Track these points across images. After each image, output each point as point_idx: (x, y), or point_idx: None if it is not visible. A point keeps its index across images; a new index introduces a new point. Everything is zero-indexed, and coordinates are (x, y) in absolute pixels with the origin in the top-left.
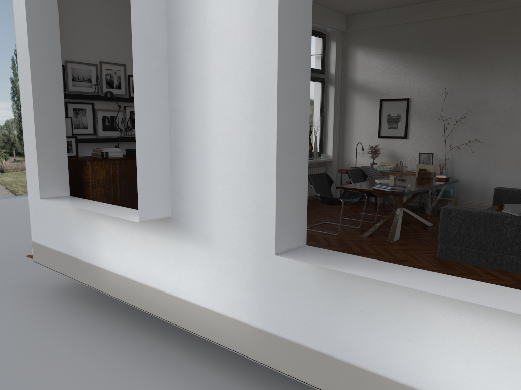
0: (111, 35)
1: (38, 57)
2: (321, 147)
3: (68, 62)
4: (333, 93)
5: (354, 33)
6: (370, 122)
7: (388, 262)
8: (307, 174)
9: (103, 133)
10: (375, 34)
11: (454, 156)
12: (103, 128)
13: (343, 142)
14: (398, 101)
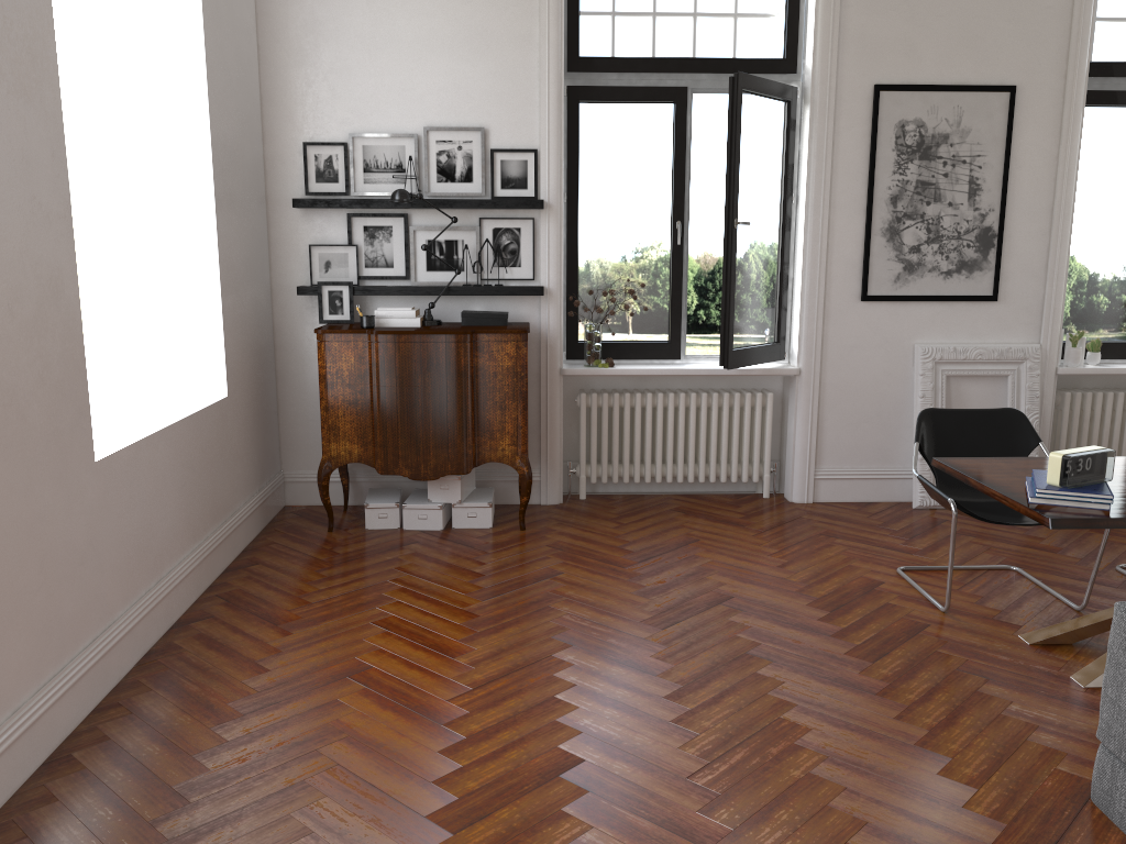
0: (454, 68)
1: (168, 139)
2: None
3: (355, 136)
4: None
5: None
6: None
7: (865, 740)
8: None
9: (425, 276)
10: None
11: None
12: (425, 265)
13: None
14: None
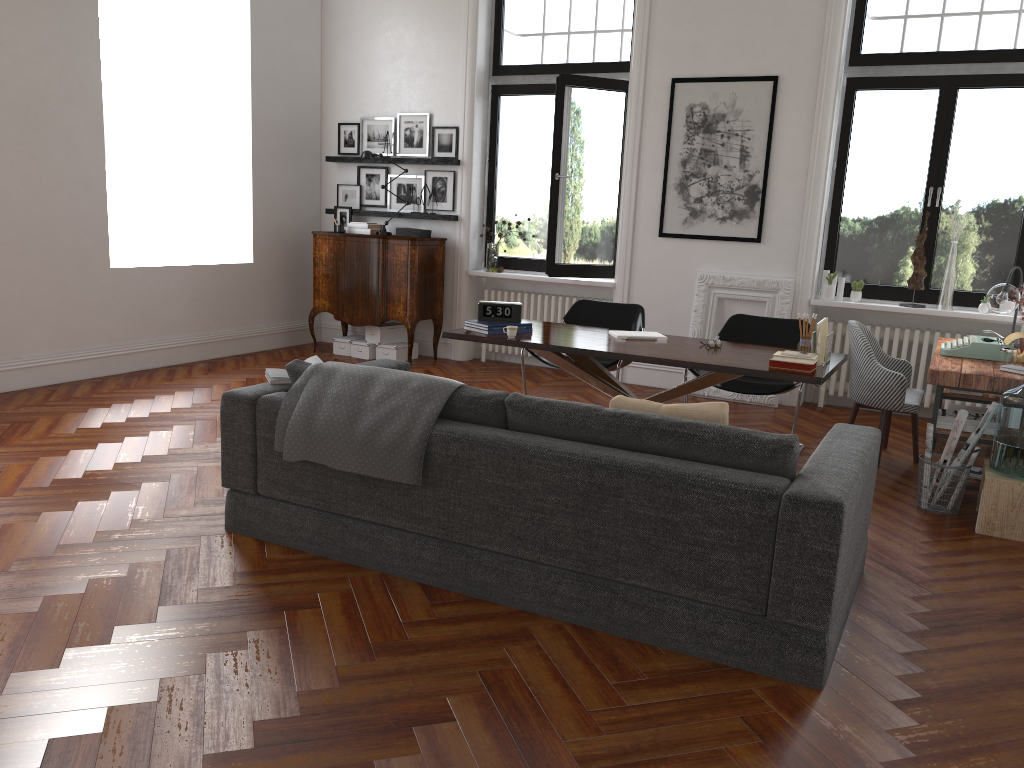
0: (416, 76)
1: (234, 121)
2: (1013, 281)
3: (363, 119)
4: None
5: None
6: None
7: None
8: None
9: (395, 206)
10: None
11: None
12: (395, 199)
13: None
14: None
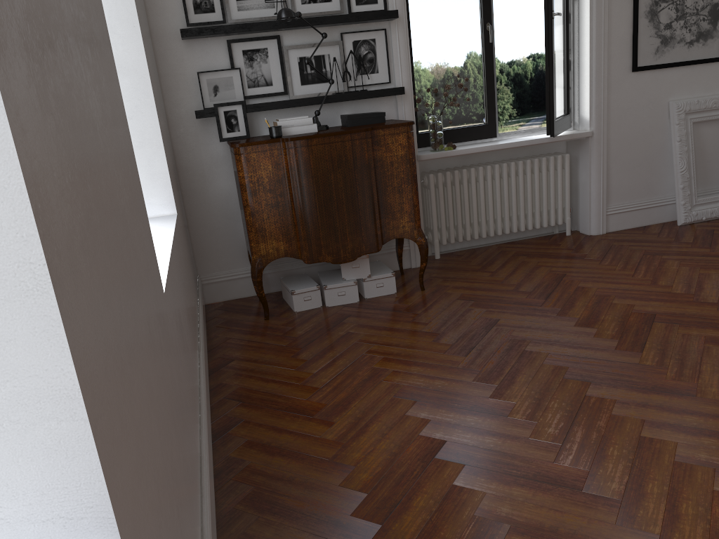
0: None
1: None
2: None
3: None
4: None
5: None
6: None
7: None
8: (35, 256)
9: (301, 89)
10: None
11: None
12: (300, 80)
13: None
14: None
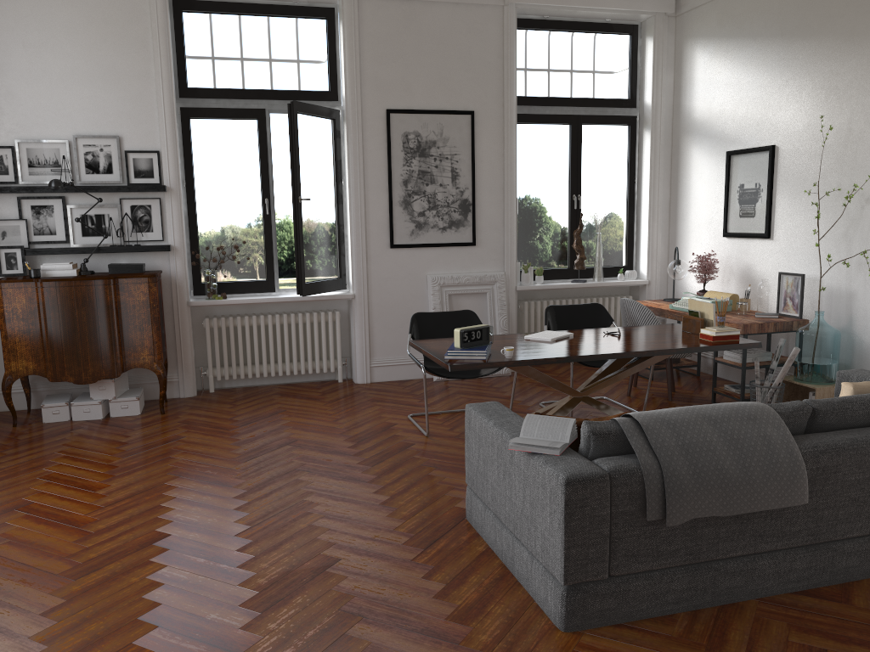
0: (93, 95)
1: None
2: (628, 256)
3: (20, 142)
4: (648, 144)
5: (691, 13)
6: (713, 203)
7: (351, 505)
8: None
9: (81, 240)
10: (722, 9)
11: (854, 282)
12: (81, 232)
13: (674, 247)
14: (757, 155)
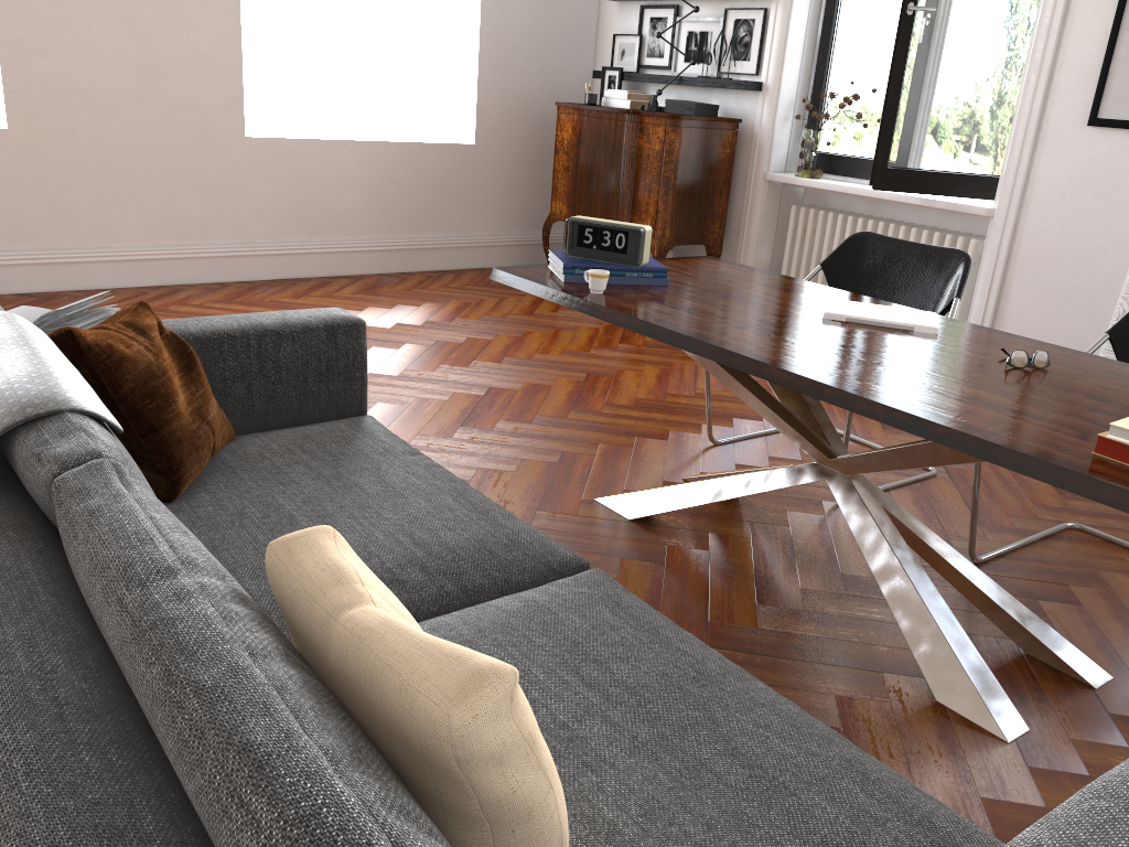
0: None
1: None
2: None
3: None
4: None
5: None
6: None
7: None
8: None
9: (681, 67)
10: None
11: None
12: (682, 56)
13: None
14: None
